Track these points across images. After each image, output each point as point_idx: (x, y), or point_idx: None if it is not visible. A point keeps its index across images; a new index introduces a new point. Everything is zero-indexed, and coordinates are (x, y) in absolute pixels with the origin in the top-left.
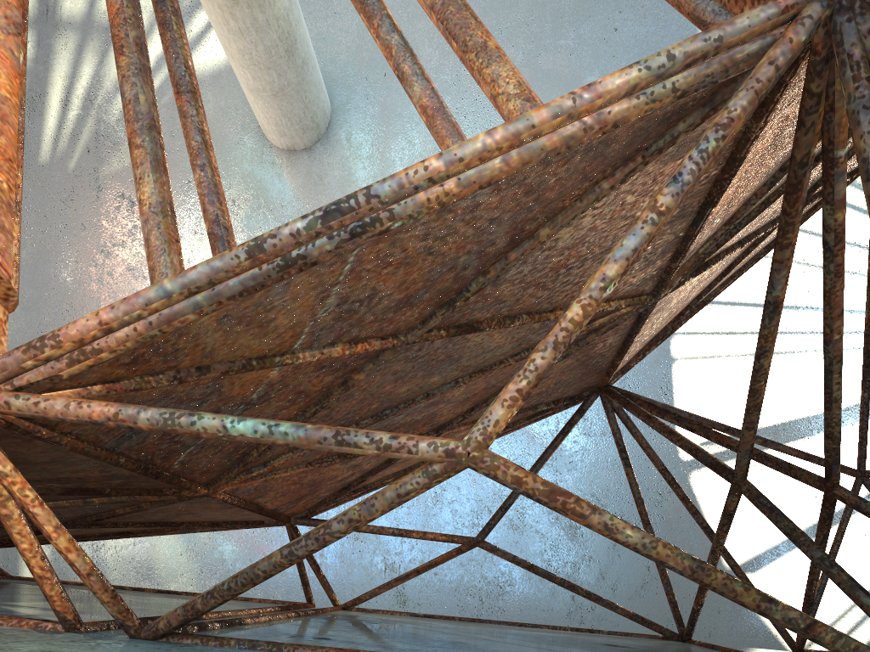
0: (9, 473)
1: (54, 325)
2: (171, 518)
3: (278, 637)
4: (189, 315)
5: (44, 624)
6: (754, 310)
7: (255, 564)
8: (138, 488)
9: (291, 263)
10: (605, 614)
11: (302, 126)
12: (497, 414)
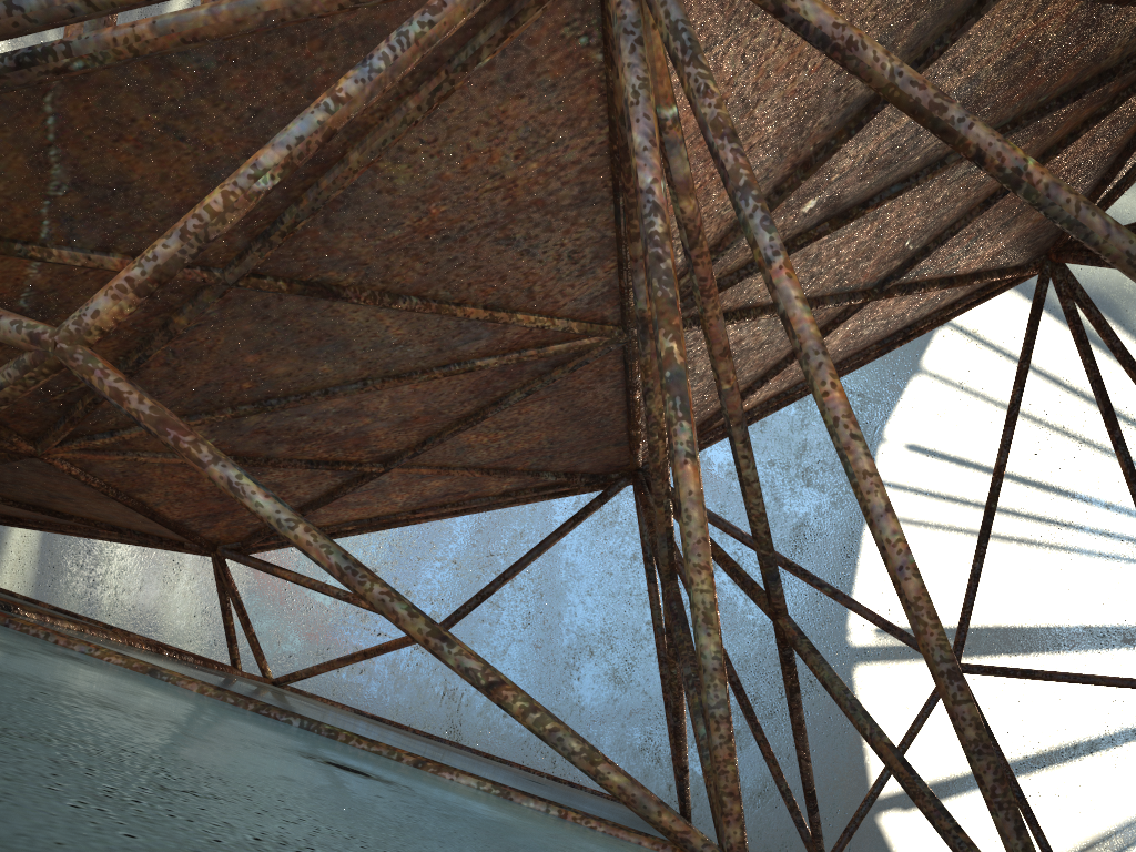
0: None
1: None
2: (48, 502)
3: None
4: None
5: None
6: (985, 476)
7: None
8: None
9: None
10: (705, 817)
11: None
12: (98, 303)
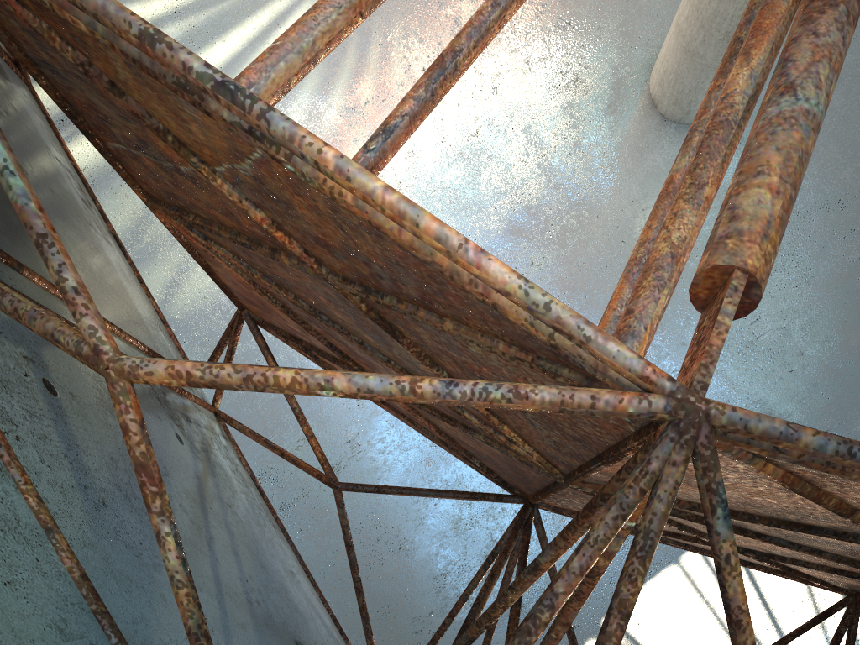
0: None
1: None
2: None
3: (6, 344)
4: (81, 22)
5: None
6: (756, 598)
7: None
8: None
9: (189, 90)
10: None
11: (677, 97)
12: (156, 369)
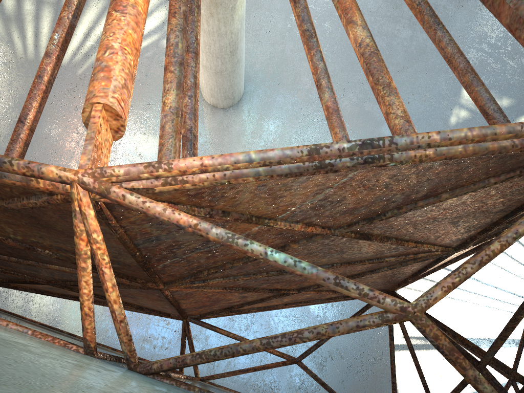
0: (99, 241)
1: (40, 159)
2: None
3: None
4: (250, 177)
5: (70, 345)
6: (447, 272)
7: (238, 344)
8: (122, 273)
9: (323, 166)
10: None
11: (225, 95)
12: (437, 294)
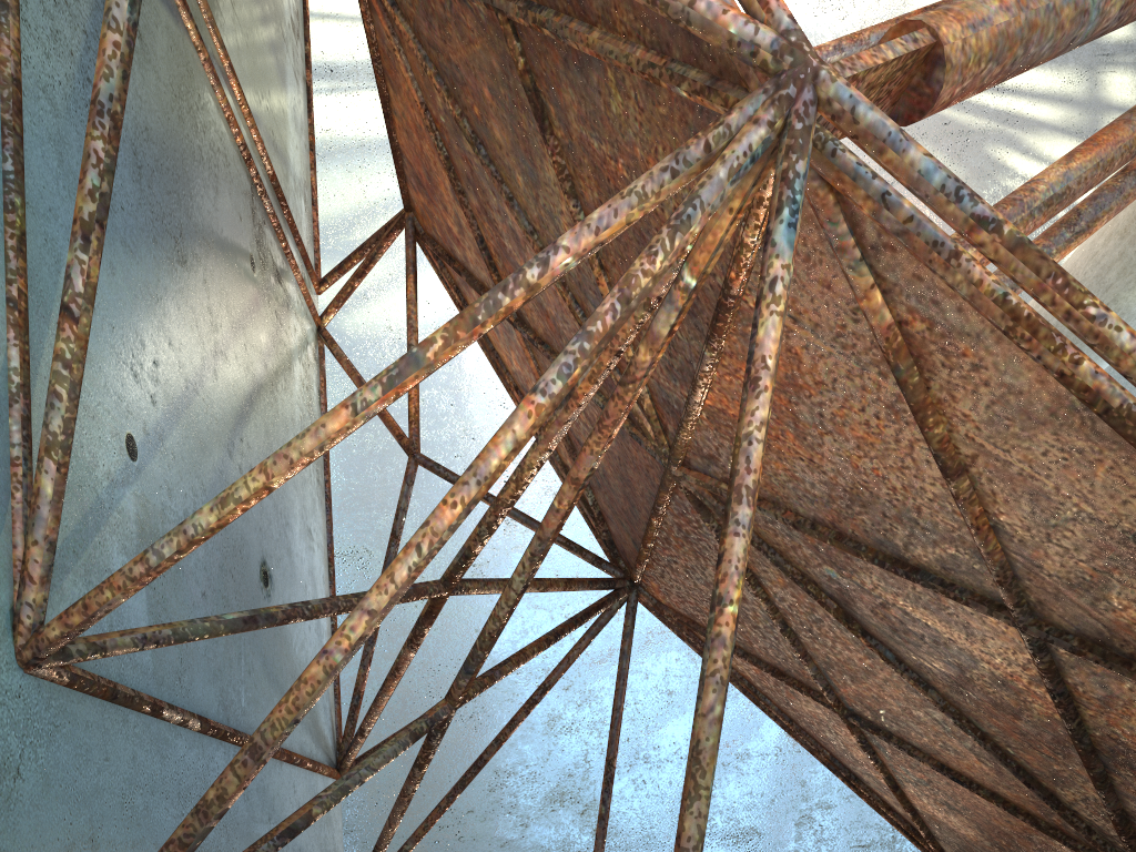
0: None
1: None
2: None
3: None
4: None
5: None
6: None
7: None
8: None
9: None
10: None
11: None
12: None
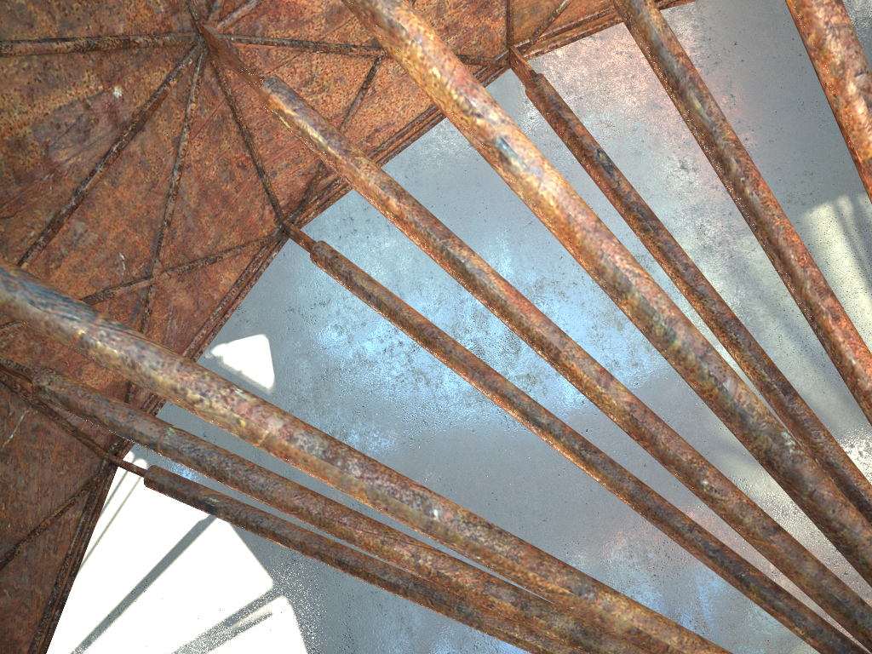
0: None
1: None
2: None
3: None
4: None
5: None
6: None
7: None
8: None
9: None
10: None
11: None
12: None
